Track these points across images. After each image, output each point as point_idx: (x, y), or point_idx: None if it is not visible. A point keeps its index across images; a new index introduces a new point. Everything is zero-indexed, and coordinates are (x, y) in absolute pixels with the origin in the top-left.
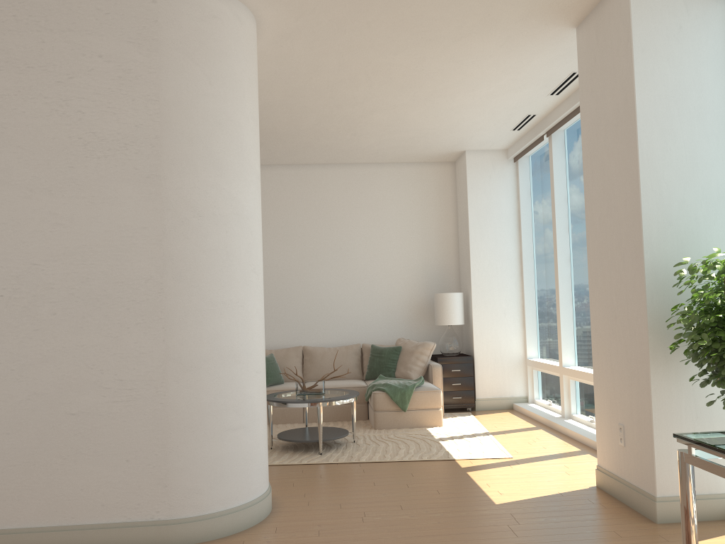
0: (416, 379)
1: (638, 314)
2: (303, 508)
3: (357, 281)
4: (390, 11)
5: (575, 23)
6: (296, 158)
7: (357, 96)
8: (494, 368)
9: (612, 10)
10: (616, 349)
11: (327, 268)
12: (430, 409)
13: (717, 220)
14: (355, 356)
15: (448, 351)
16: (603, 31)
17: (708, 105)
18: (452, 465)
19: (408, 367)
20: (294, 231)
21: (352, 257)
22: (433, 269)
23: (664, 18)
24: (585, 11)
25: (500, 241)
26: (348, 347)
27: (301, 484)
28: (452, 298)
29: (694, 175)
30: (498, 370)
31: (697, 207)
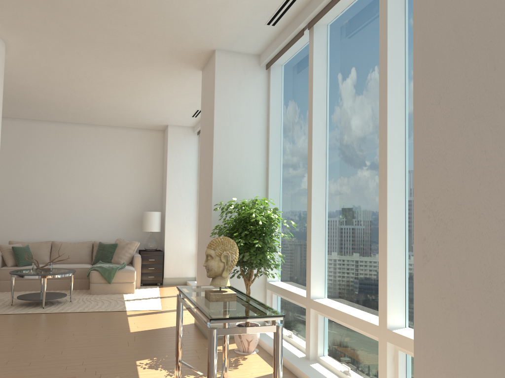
0: (121, 264)
1: (209, 229)
2: (11, 336)
3: (94, 200)
4: (89, 49)
5: (200, 68)
6: (56, 118)
7: (85, 88)
8: (176, 259)
9: (211, 67)
10: (203, 248)
11: (74, 190)
12: (127, 282)
13: (251, 183)
14: (87, 249)
15: (148, 248)
16: (208, 77)
17: (251, 123)
18: (122, 313)
19: (119, 256)
20: (52, 165)
21: (92, 185)
22: (146, 196)
23: (232, 76)
24: (203, 64)
25: (186, 182)
26: (84, 243)
27: (19, 324)
28: (153, 215)
29: (241, 159)
30: (179, 260)
31: (242, 176)
